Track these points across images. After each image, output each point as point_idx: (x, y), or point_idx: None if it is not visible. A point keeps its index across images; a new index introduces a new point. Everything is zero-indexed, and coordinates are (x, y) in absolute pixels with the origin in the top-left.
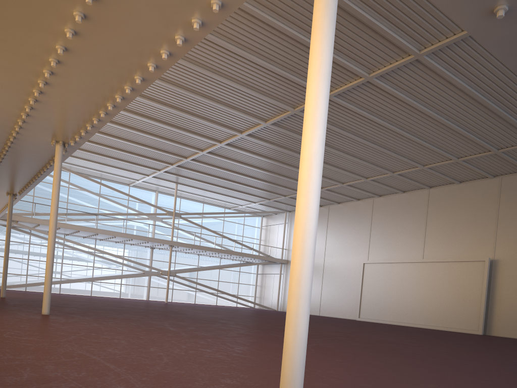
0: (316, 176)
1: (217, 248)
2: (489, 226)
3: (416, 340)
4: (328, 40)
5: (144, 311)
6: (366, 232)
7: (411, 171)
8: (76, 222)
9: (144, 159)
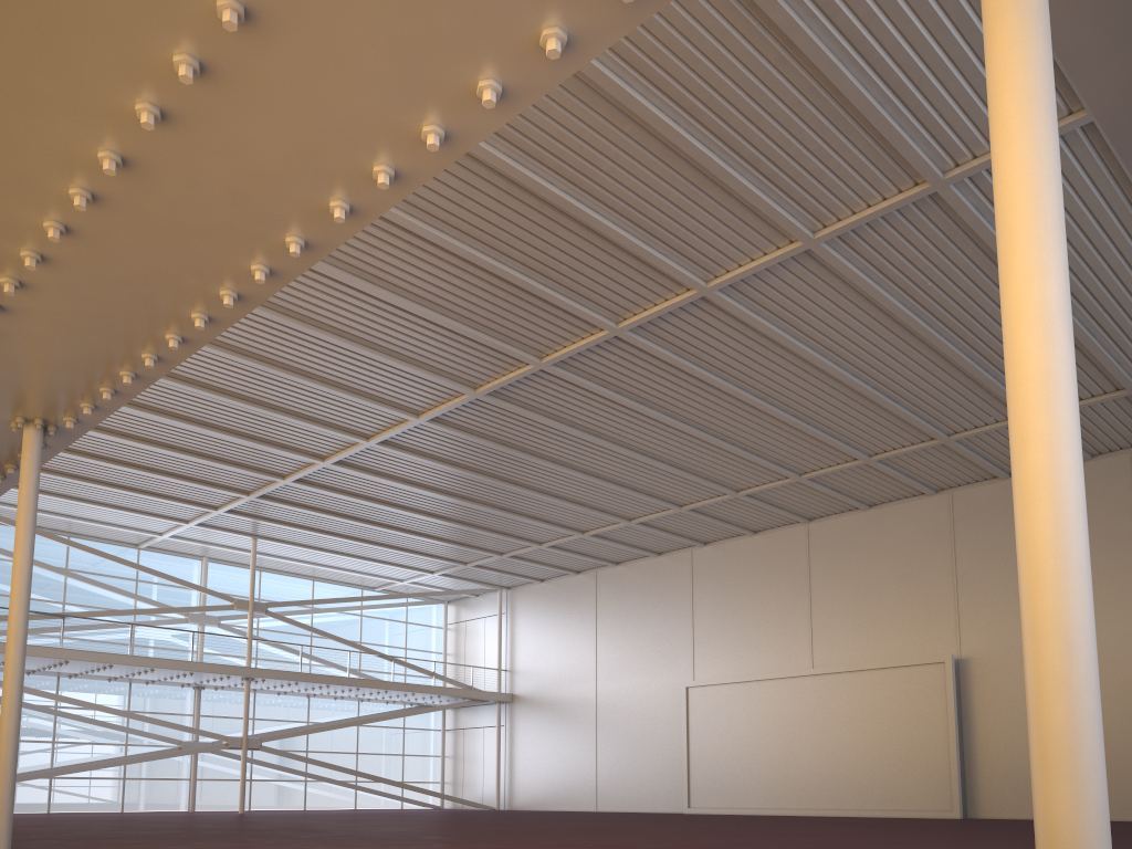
0: (1071, 360)
1: (355, 678)
2: (942, 591)
3: (883, 838)
4: (1045, 27)
5: (224, 833)
6: (684, 620)
7: (775, 486)
8: None
9: (181, 483)
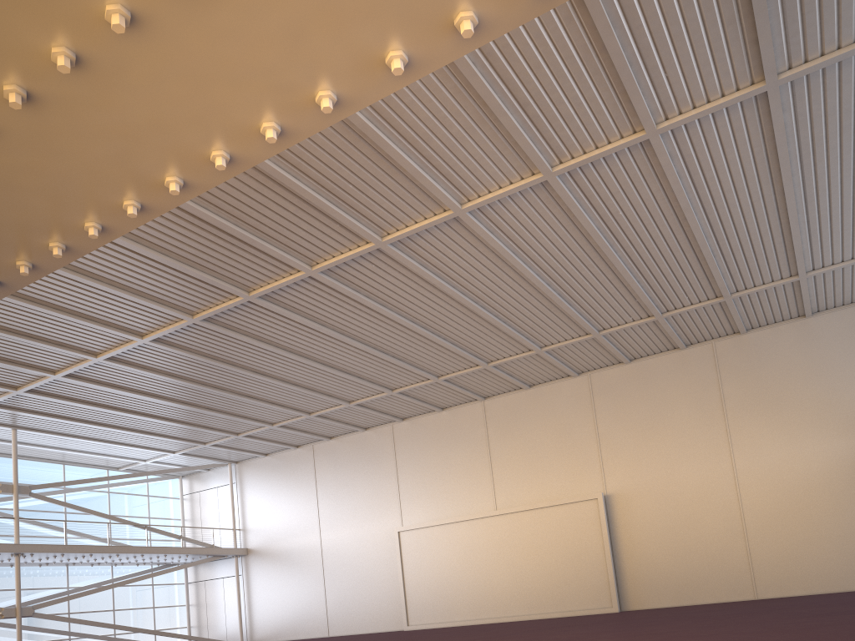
0: None
1: (115, 546)
2: (589, 446)
3: (646, 635)
4: None
5: None
6: (391, 479)
7: (468, 372)
8: None
9: None
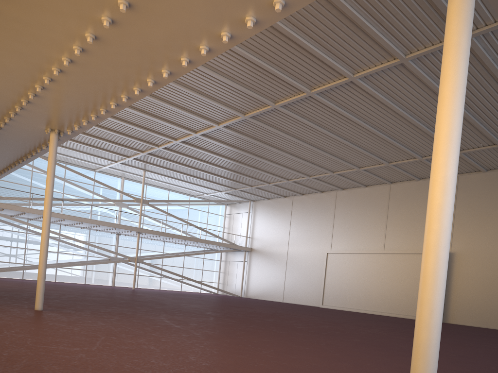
0: (452, 201)
1: (184, 236)
2: None
3: (398, 332)
4: (466, 57)
5: (126, 302)
6: (329, 223)
7: (377, 167)
8: (40, 206)
9: (114, 145)
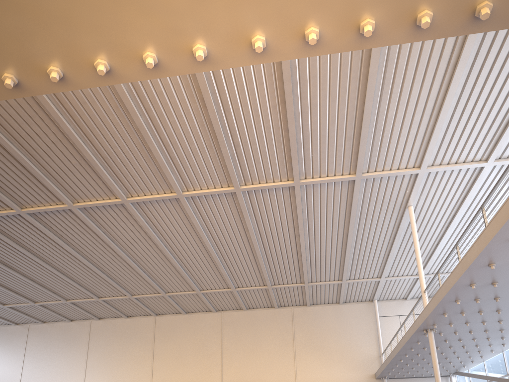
0: None
1: None
2: (216, 355)
3: None
4: None
5: None
6: (82, 356)
7: (152, 296)
8: None
9: None
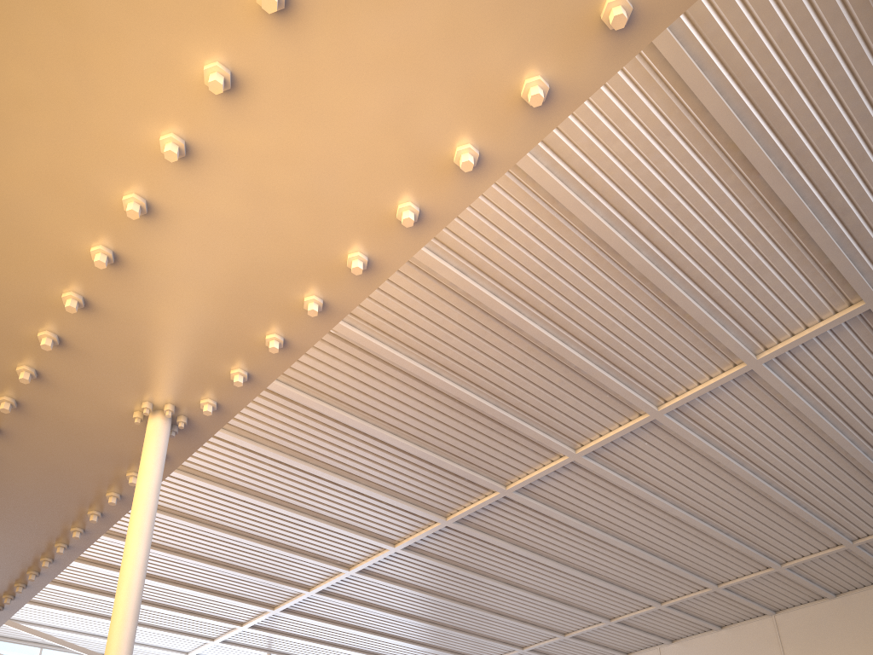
0: None
1: None
2: None
3: None
4: None
5: None
6: None
7: (755, 576)
8: None
9: (216, 600)
